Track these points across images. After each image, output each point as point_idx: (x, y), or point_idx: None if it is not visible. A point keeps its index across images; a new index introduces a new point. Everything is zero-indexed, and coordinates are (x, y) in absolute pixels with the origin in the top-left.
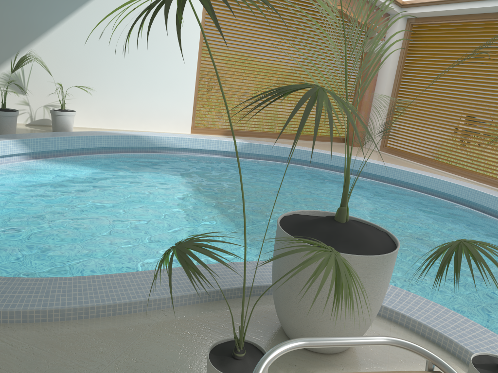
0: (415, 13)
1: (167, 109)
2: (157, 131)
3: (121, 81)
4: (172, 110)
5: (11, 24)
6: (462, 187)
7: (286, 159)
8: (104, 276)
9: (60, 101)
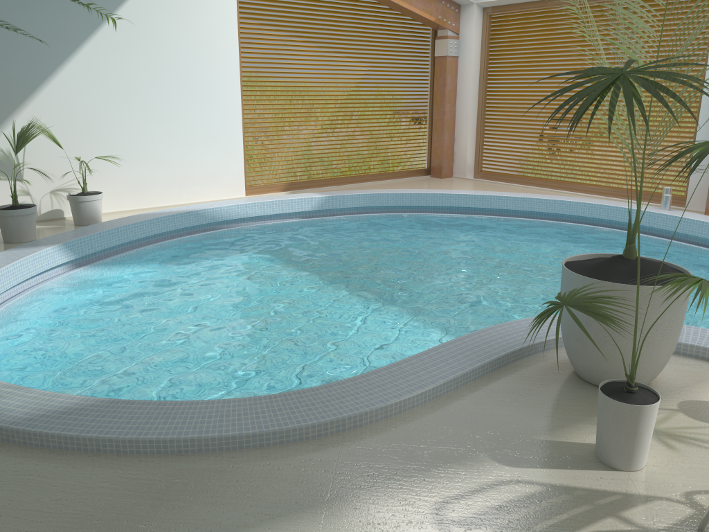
0: (494, 1)
1: (212, 169)
2: (204, 201)
3: (148, 141)
4: (219, 169)
5: None
6: (600, 206)
7: (377, 208)
8: (383, 369)
9: (79, 182)
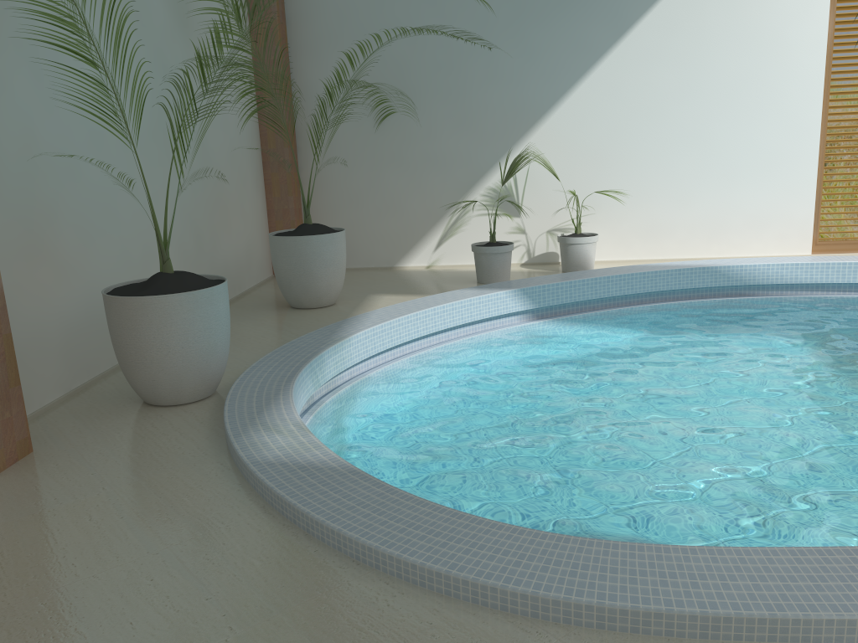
0: None
1: (761, 212)
2: (743, 256)
3: (673, 173)
4: (772, 214)
5: (497, 109)
6: None
7: None
8: (733, 551)
9: (572, 221)
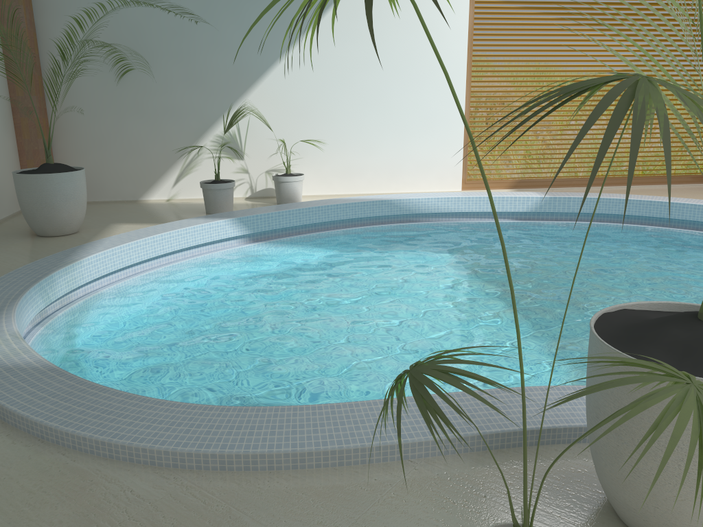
0: None
1: (426, 159)
2: (414, 192)
3: (361, 127)
4: (433, 160)
5: (222, 71)
6: None
7: (614, 216)
8: (329, 406)
9: (283, 163)
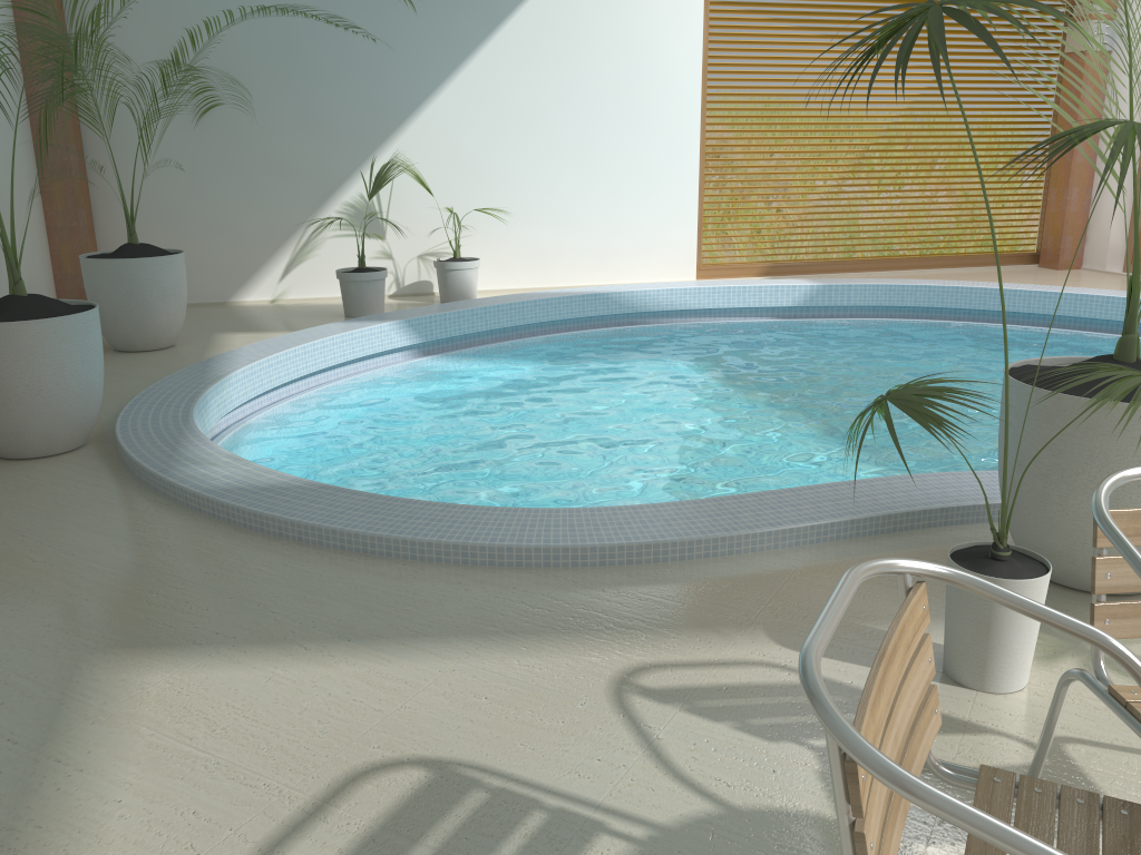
0: None
1: (646, 235)
2: (630, 283)
3: (555, 190)
4: (657, 236)
5: (353, 107)
6: None
7: (909, 310)
8: (691, 502)
9: (450, 243)
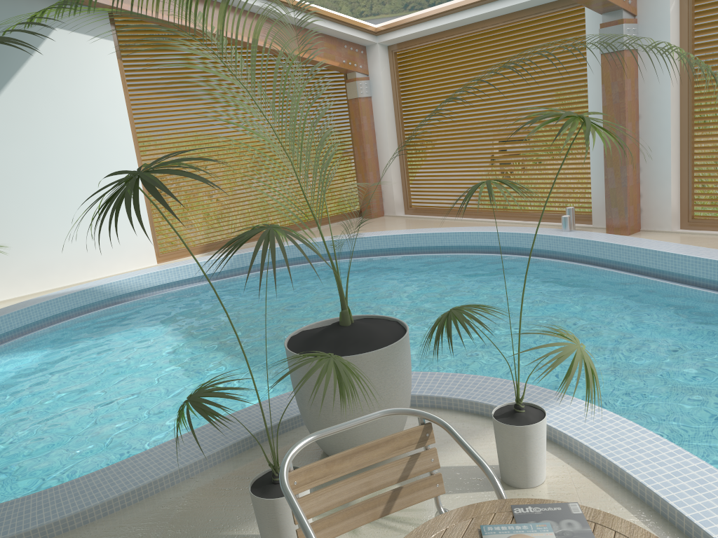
0: (394, 39)
1: (116, 242)
2: (112, 275)
3: (43, 224)
4: (124, 241)
5: None
6: (505, 234)
7: (291, 260)
8: (115, 465)
9: None
